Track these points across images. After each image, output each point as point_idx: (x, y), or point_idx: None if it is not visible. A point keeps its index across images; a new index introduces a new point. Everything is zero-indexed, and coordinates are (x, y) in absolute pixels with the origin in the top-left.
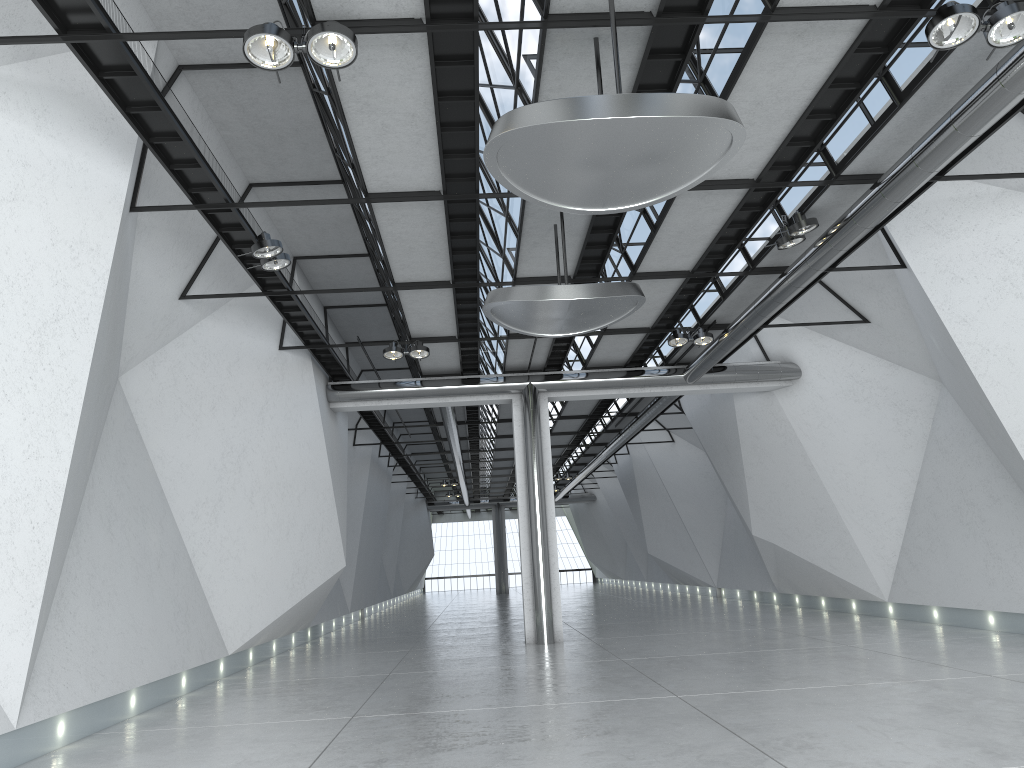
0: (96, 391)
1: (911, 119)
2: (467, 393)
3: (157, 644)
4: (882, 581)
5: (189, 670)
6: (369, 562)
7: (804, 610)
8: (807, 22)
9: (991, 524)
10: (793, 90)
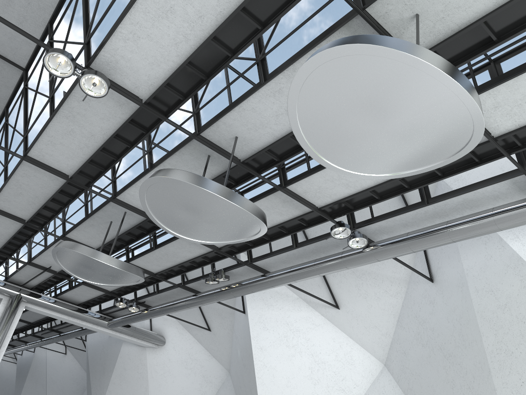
0: None
1: (294, 255)
2: None
3: None
4: None
5: None
6: None
7: None
8: (291, 199)
9: None
10: None
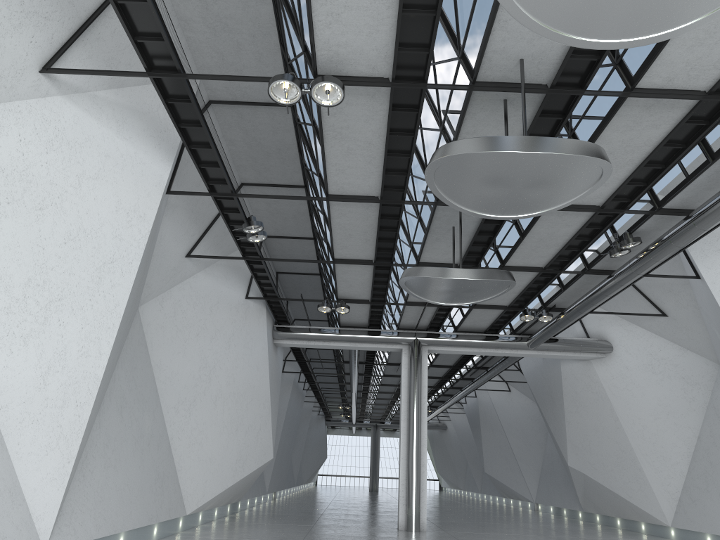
0: (127, 314)
1: (719, 172)
2: (371, 341)
3: (142, 501)
4: (667, 510)
5: (159, 523)
6: (283, 458)
7: (604, 527)
8: (655, 99)
9: None
10: (637, 145)
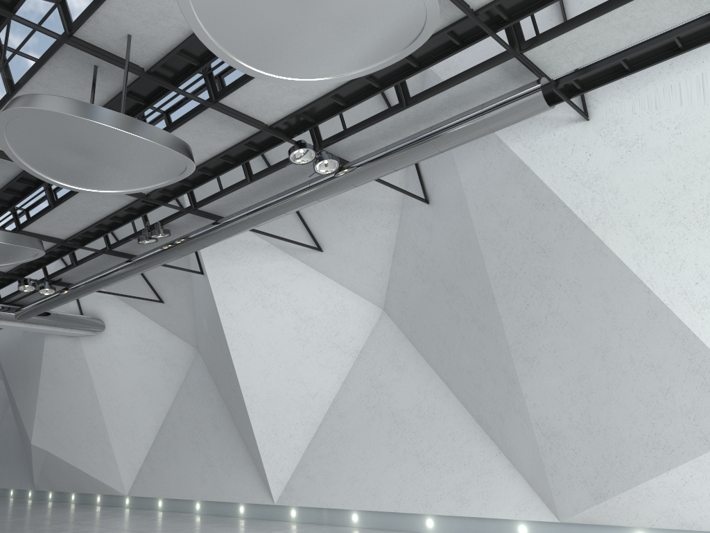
0: None
1: (251, 191)
2: None
3: None
4: (127, 481)
5: None
6: None
7: (57, 503)
8: (229, 117)
9: (211, 443)
10: (199, 151)
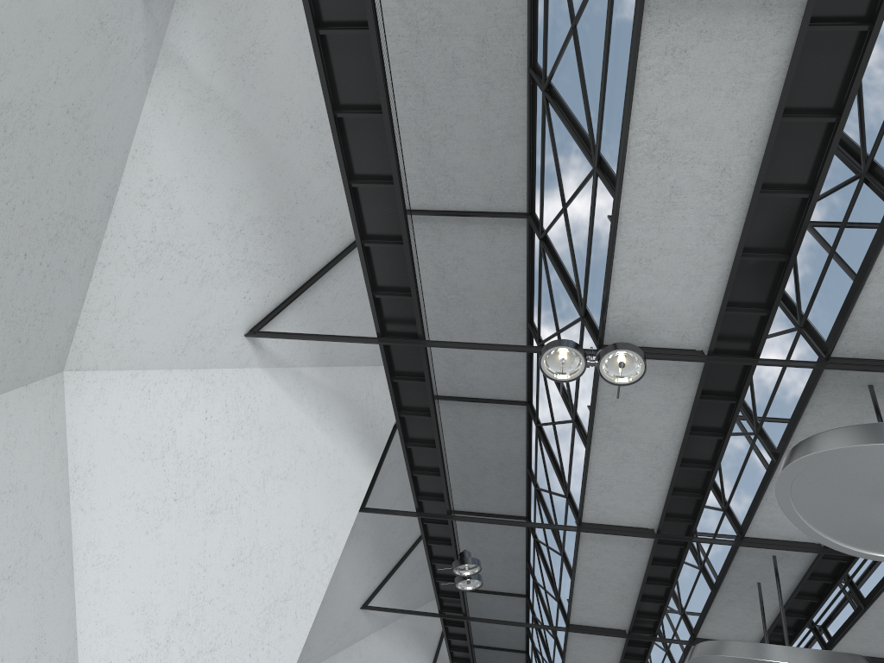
0: None
1: None
2: None
3: None
4: None
5: None
6: None
7: None
8: None
9: None
10: None
